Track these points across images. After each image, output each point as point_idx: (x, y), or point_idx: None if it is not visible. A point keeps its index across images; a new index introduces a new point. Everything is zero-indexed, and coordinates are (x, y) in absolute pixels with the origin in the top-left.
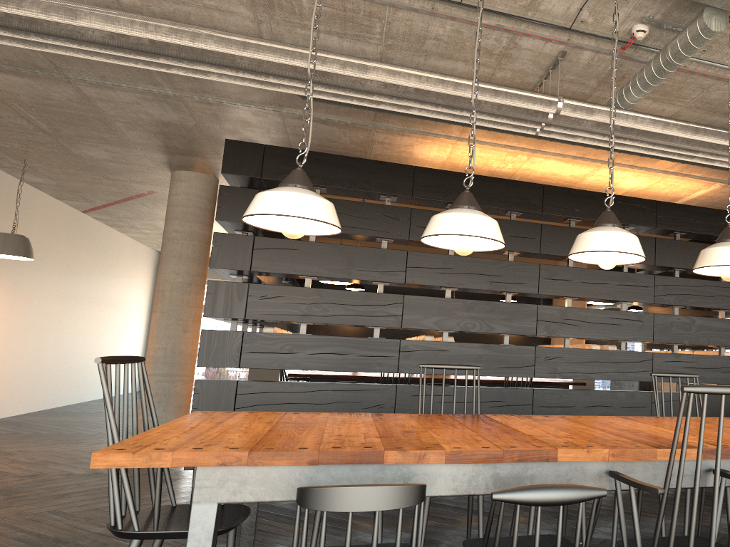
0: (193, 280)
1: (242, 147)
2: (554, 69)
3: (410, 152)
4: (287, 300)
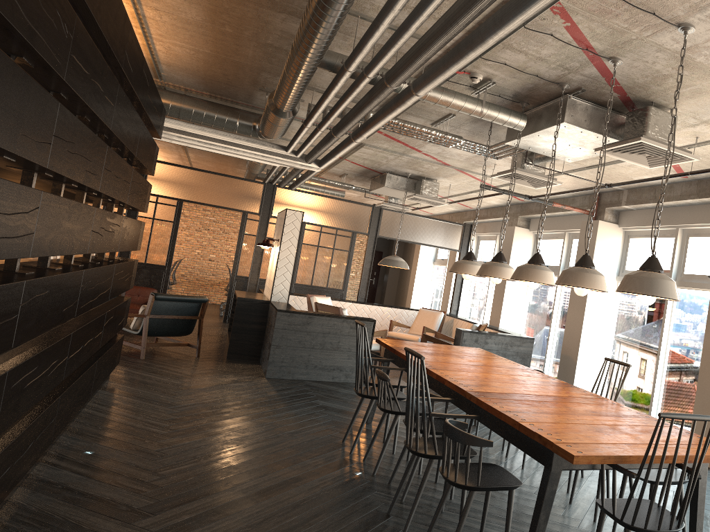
0: None
1: None
2: None
3: None
4: None
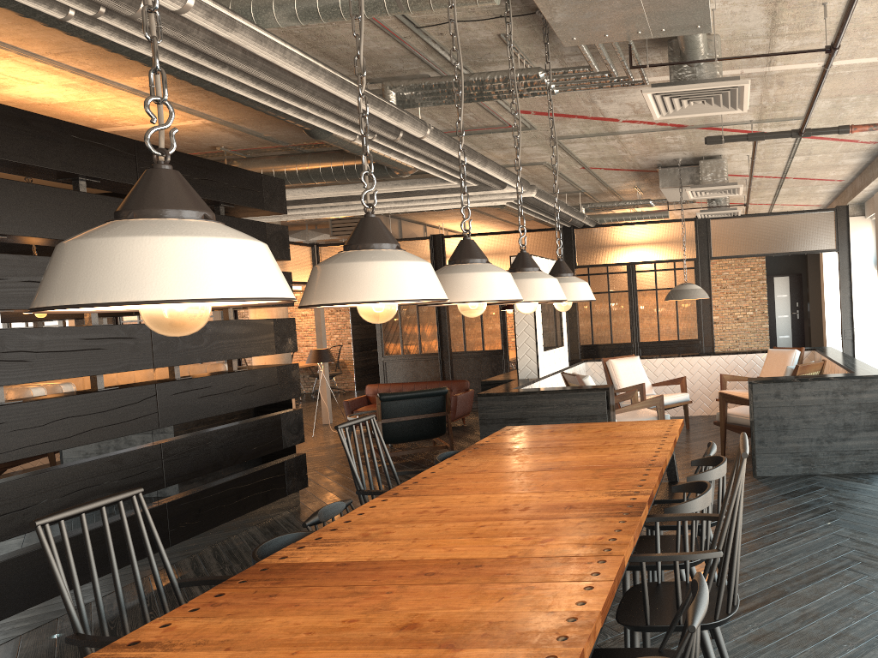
0: None
1: None
2: None
3: None
4: None
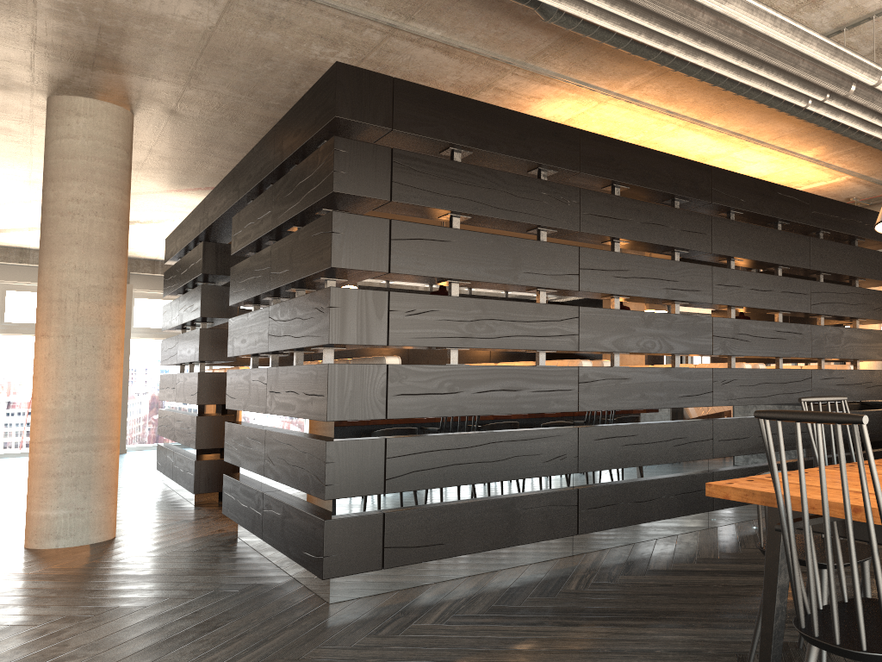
0: (114, 282)
1: (362, 77)
2: (851, 28)
3: (525, 107)
4: (442, 317)
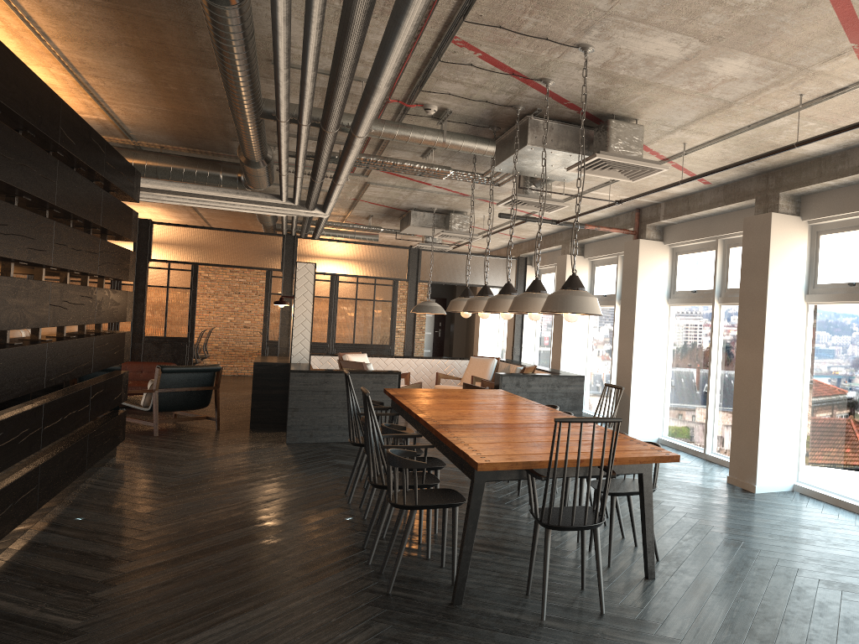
0: None
1: None
2: None
3: None
4: None
